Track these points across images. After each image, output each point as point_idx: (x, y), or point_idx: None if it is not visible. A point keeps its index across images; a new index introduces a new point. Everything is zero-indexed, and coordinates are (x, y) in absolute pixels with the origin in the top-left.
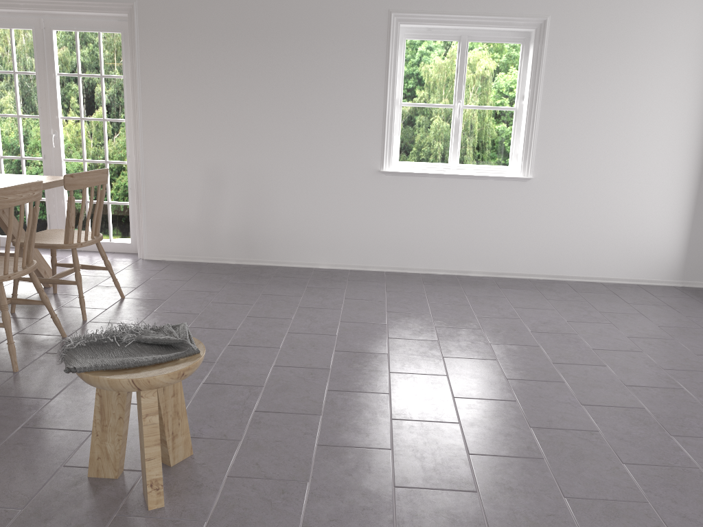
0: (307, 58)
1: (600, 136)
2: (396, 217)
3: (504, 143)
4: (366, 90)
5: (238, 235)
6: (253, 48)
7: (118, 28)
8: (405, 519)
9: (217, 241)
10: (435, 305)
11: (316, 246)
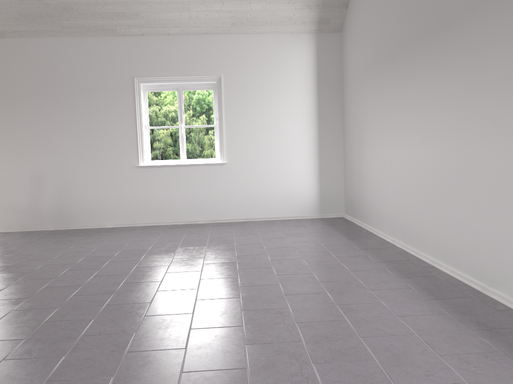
0: (88, 105)
1: (260, 137)
2: (150, 192)
3: (211, 145)
4: (125, 121)
5: (54, 212)
6: (55, 101)
7: None
8: (68, 303)
9: (41, 217)
10: (163, 236)
11: (103, 214)
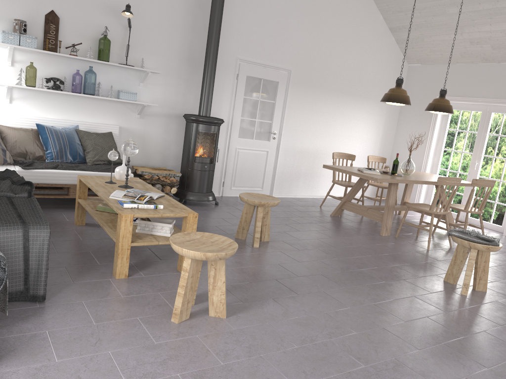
0: None
1: None
2: None
3: None
4: None
5: None
6: None
7: None
8: None
9: None
10: None
11: None
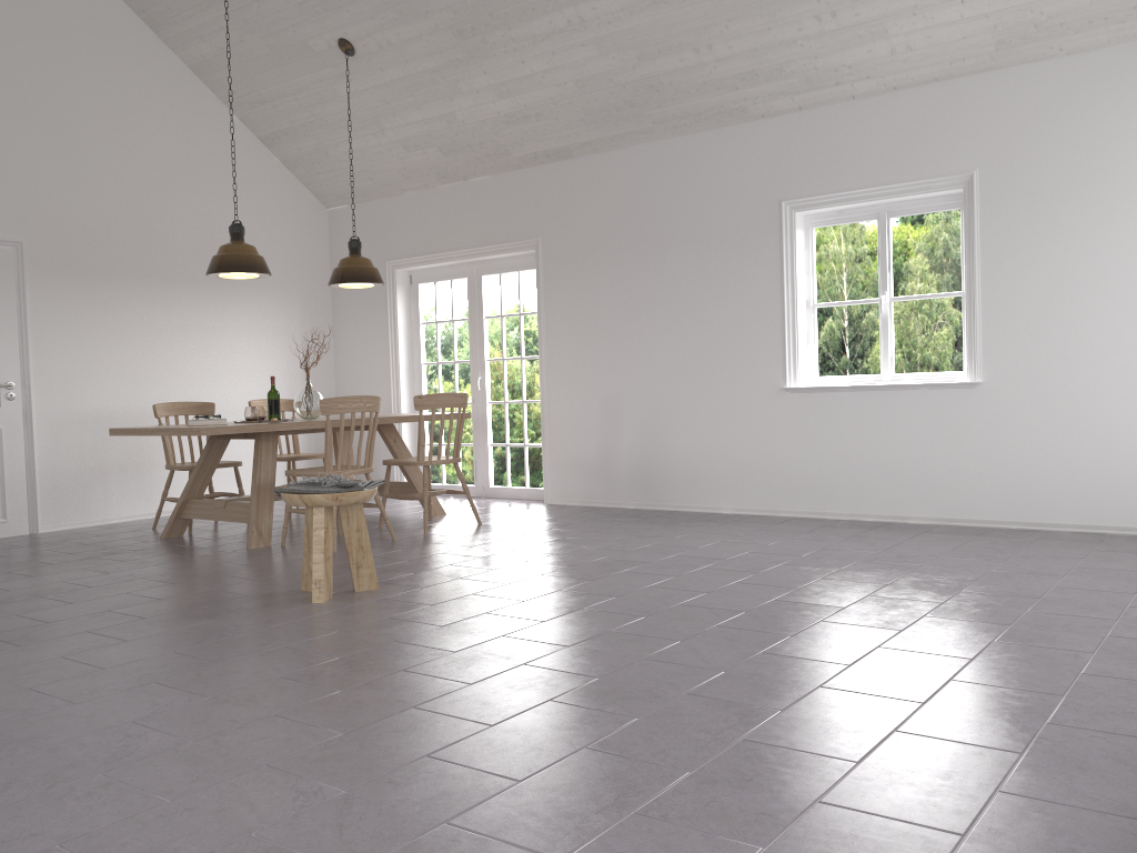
0: (697, 267)
1: (1076, 316)
2: (807, 445)
3: (954, 340)
4: (761, 294)
5: (635, 474)
6: (643, 264)
7: (533, 265)
8: (461, 623)
9: (615, 482)
10: (791, 540)
11: (717, 486)
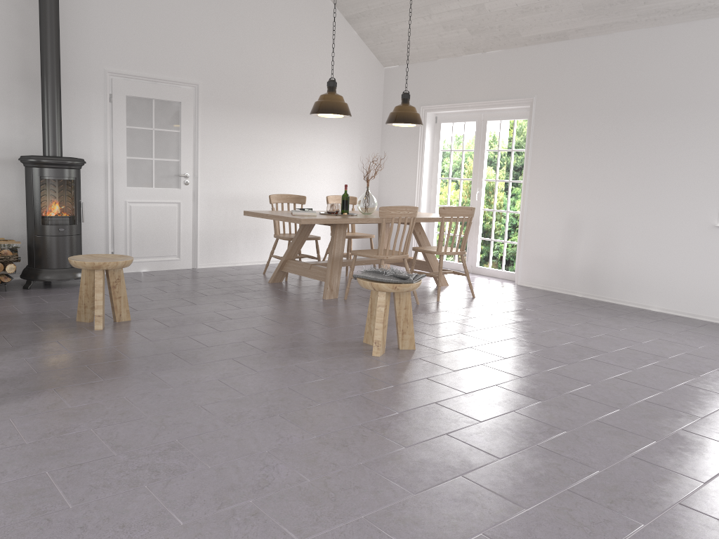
0: (657, 128)
1: None
2: None
3: None
4: (709, 152)
5: (586, 273)
6: (613, 122)
7: (526, 116)
8: (480, 393)
9: (569, 277)
10: (716, 345)
11: (649, 290)
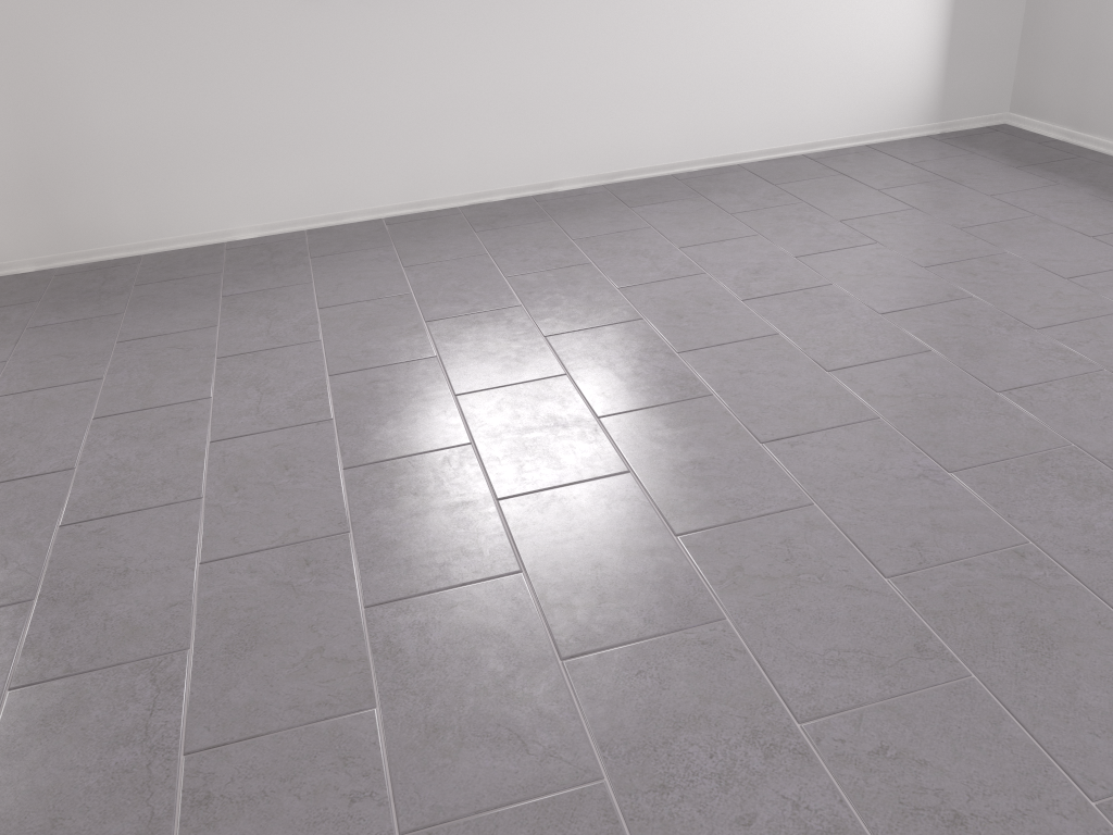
0: None
1: None
2: (381, 92)
3: None
4: None
5: (20, 203)
6: None
7: None
8: None
9: None
10: (522, 280)
11: (216, 193)
